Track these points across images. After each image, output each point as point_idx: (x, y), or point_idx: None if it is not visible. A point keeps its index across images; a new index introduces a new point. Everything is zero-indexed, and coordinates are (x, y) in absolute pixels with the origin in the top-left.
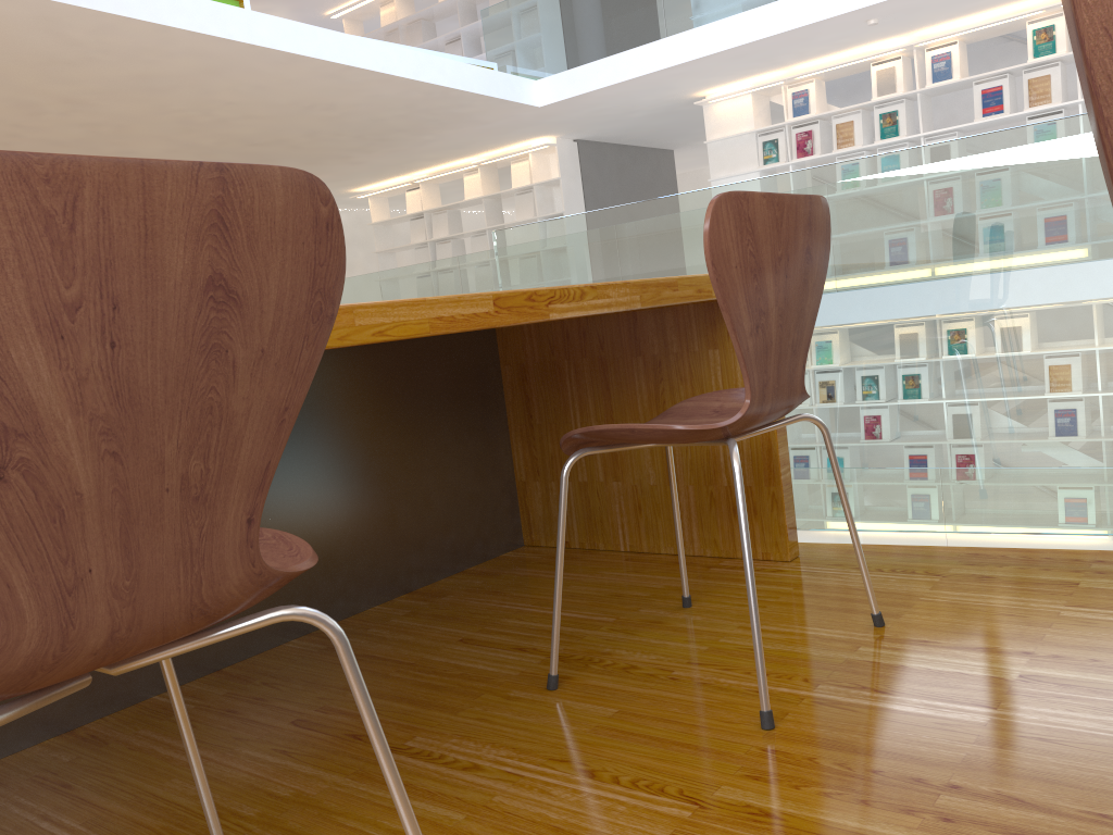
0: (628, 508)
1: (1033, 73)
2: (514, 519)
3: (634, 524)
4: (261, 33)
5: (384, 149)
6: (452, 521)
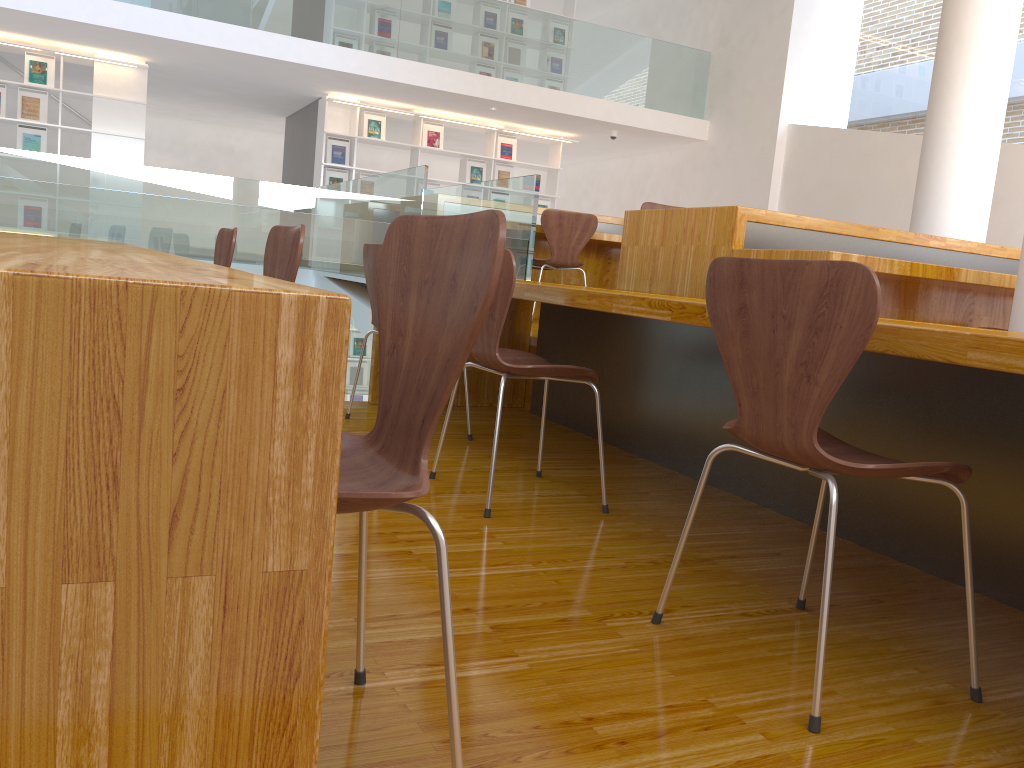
0: None
1: (27, 92)
2: None
3: None
4: None
5: None
6: None
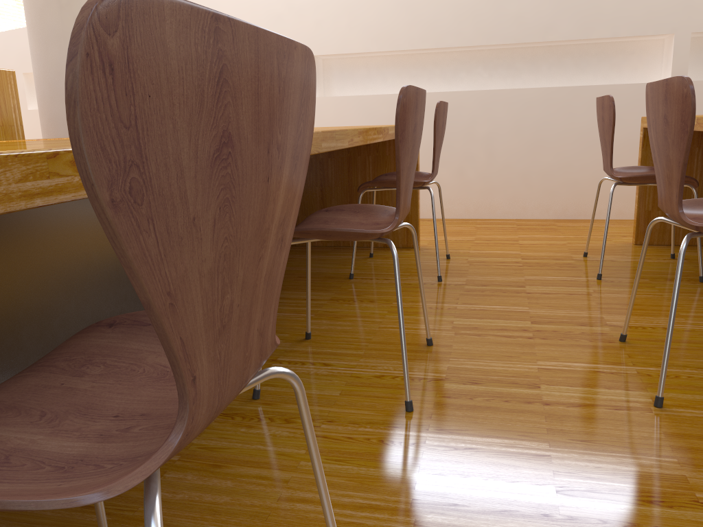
0: None
1: None
2: None
3: None
4: None
5: None
6: None
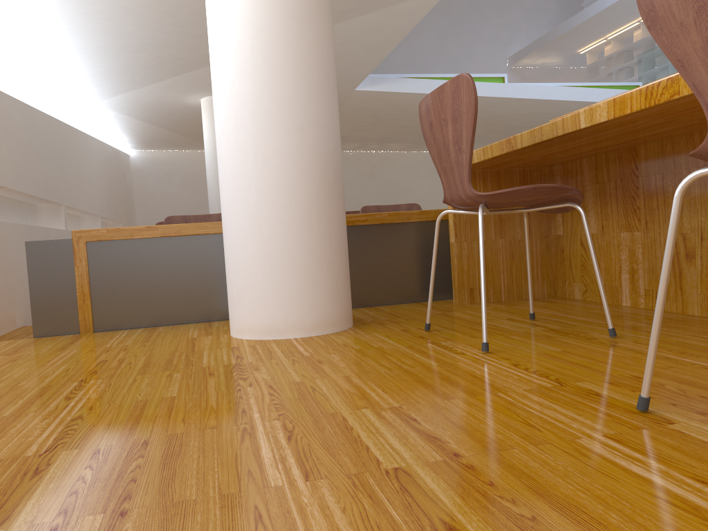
0: None
1: None
2: None
3: None
4: (508, 92)
5: None
6: None
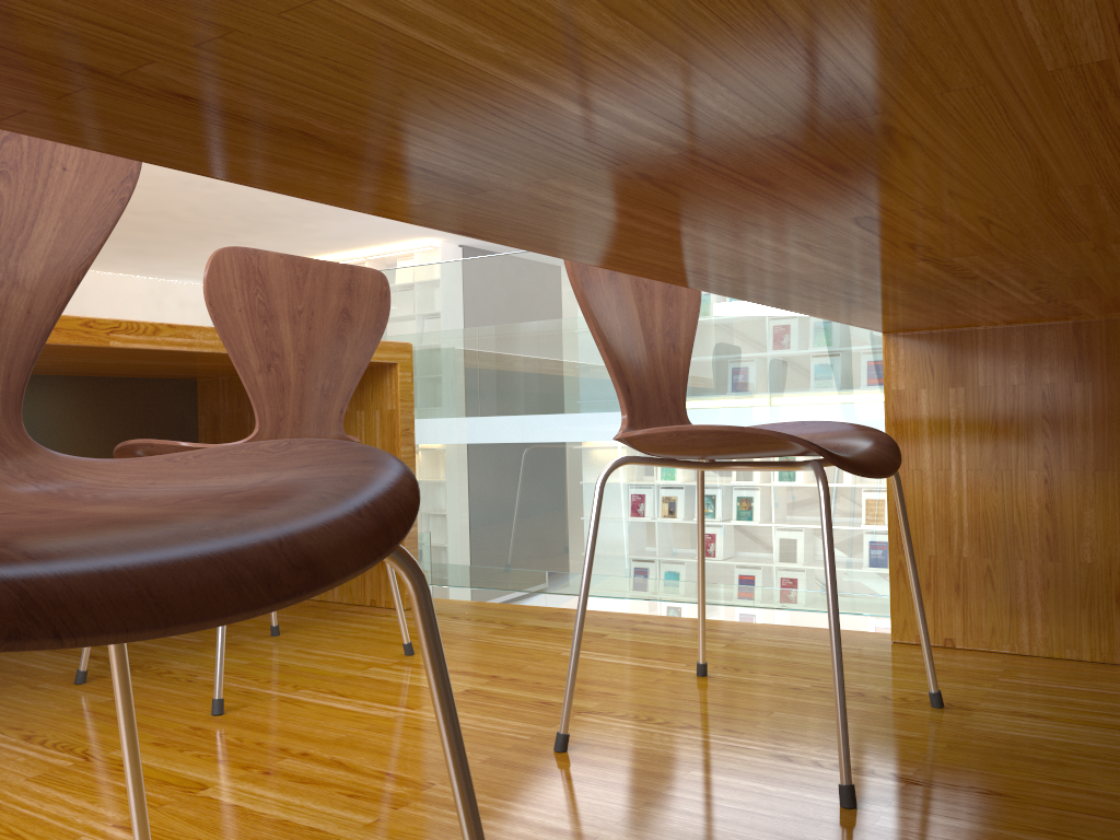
0: None
1: None
2: None
3: None
4: None
5: (269, 232)
6: None
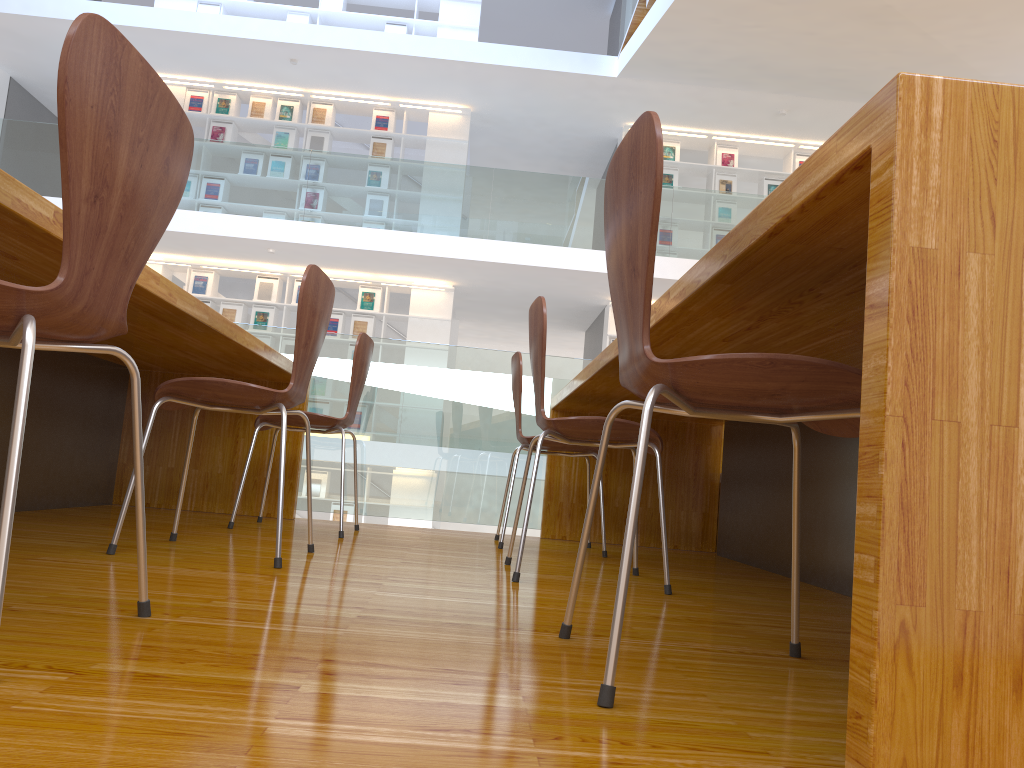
0: (199, 485)
1: (358, 317)
2: (112, 485)
3: (201, 495)
4: None
5: None
6: (91, 473)
